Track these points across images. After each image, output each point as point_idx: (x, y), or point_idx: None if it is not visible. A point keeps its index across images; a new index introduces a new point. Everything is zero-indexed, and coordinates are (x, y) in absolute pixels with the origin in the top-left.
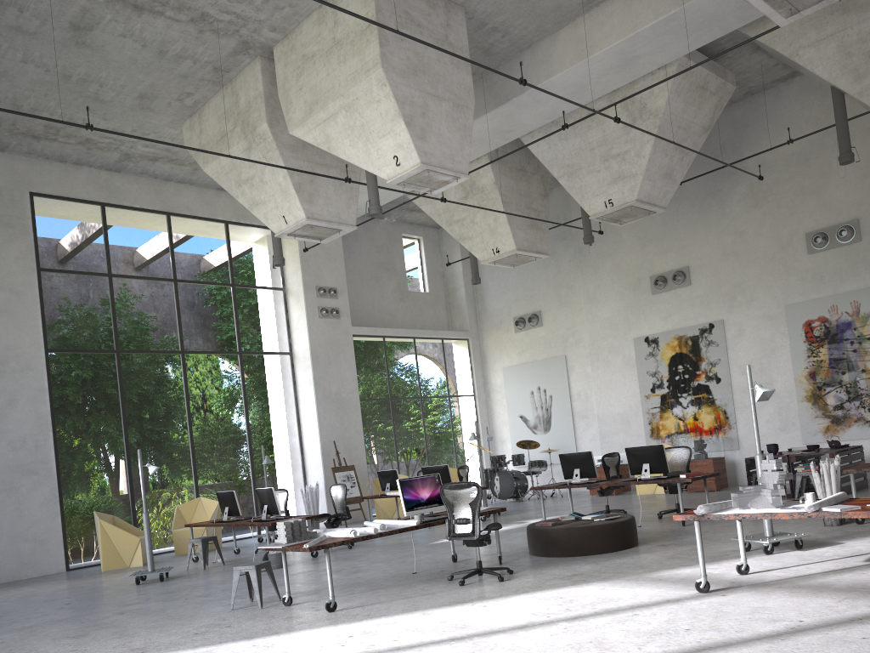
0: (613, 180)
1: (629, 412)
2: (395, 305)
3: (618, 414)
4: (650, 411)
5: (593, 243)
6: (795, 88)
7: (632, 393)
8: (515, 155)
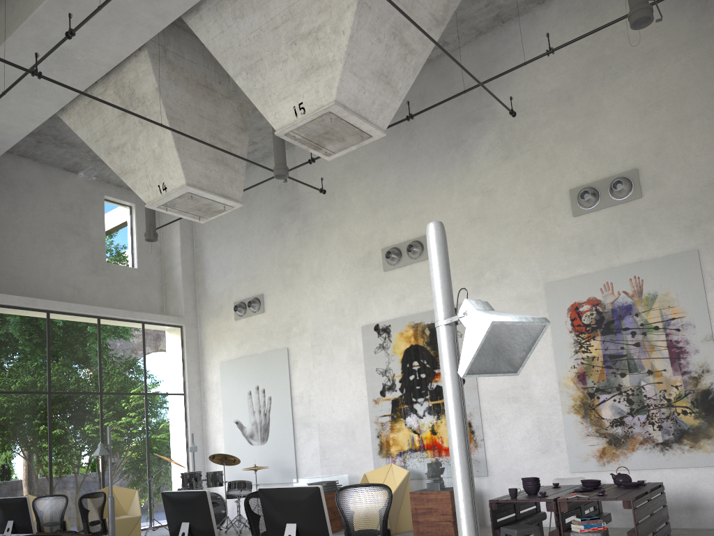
0: (305, 73)
1: (355, 421)
2: (83, 278)
3: (341, 423)
4: (379, 420)
5: (319, 210)
6: (554, 12)
7: (359, 396)
8: (197, 65)
